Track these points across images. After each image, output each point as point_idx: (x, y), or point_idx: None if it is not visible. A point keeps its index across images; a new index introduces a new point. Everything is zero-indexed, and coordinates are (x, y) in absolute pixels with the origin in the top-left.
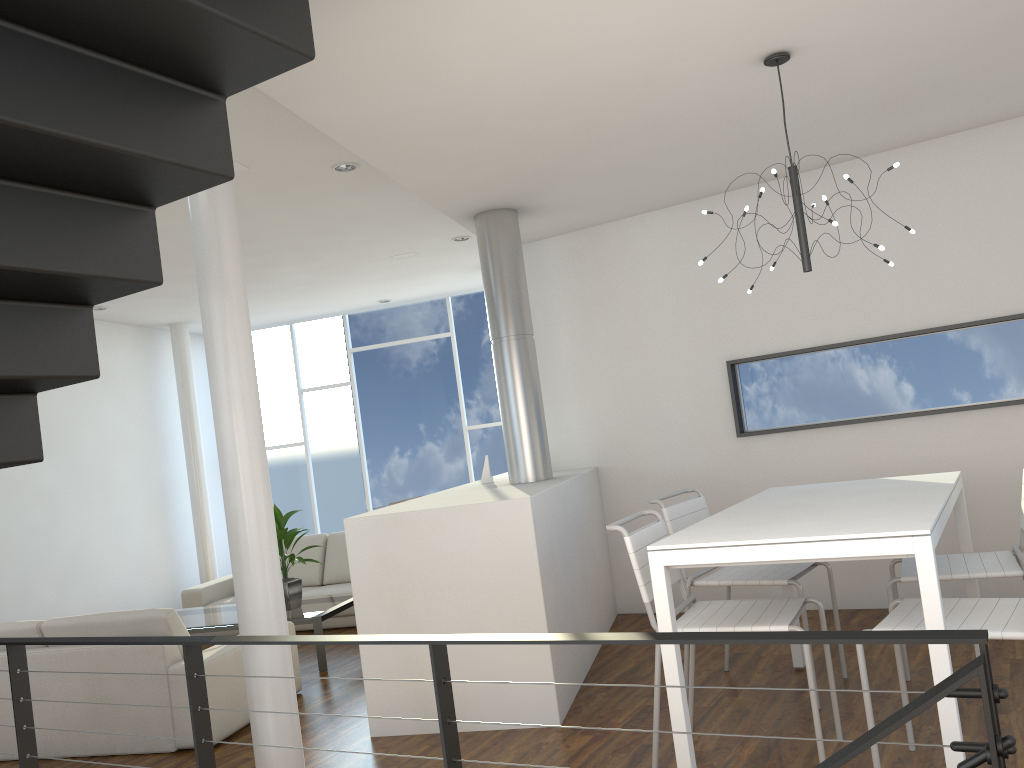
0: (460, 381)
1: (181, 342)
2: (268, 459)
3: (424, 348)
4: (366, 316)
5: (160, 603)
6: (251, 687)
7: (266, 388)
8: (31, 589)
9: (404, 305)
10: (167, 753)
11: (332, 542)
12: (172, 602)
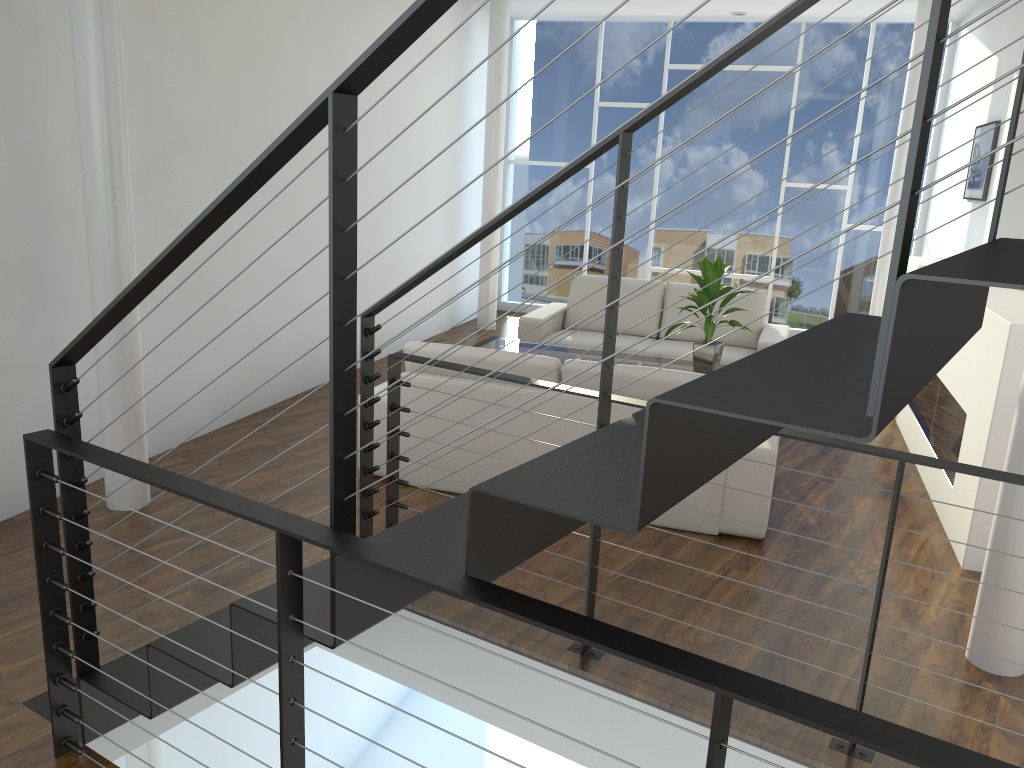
0: (792, 128)
1: (502, 22)
2: (543, 176)
3: (758, 80)
4: (696, 27)
5: (442, 316)
6: (1019, 531)
7: (556, 93)
8: (364, 286)
9: (746, 22)
10: (706, 535)
11: (674, 294)
12: (449, 316)
